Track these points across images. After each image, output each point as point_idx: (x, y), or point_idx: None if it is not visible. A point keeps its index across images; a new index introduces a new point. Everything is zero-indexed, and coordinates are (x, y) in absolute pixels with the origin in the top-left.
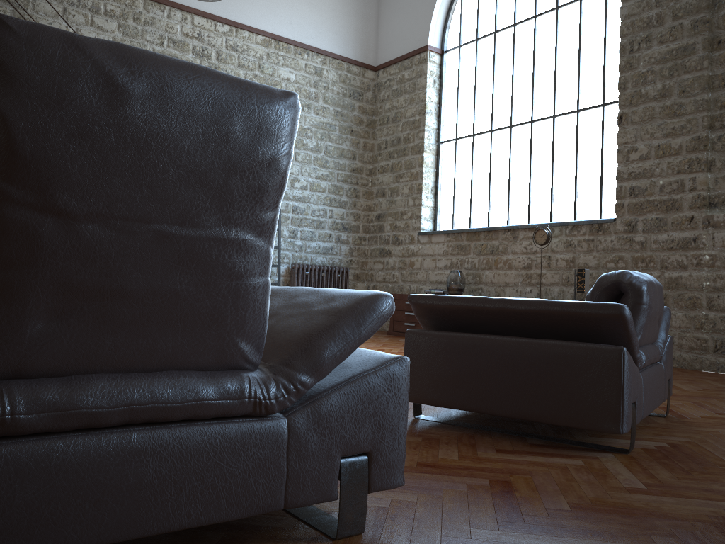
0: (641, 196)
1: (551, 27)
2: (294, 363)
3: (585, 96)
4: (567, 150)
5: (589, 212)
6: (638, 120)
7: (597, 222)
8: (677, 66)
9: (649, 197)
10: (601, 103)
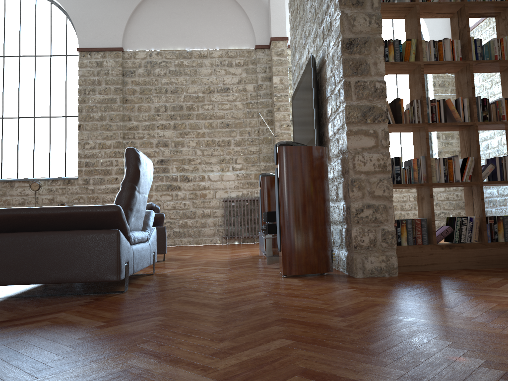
0: (91, 167)
1: (32, 66)
2: (147, 228)
3: (54, 110)
4: (44, 137)
5: (58, 172)
6: (89, 129)
7: (68, 178)
8: (108, 107)
9: (96, 167)
10: (65, 115)
